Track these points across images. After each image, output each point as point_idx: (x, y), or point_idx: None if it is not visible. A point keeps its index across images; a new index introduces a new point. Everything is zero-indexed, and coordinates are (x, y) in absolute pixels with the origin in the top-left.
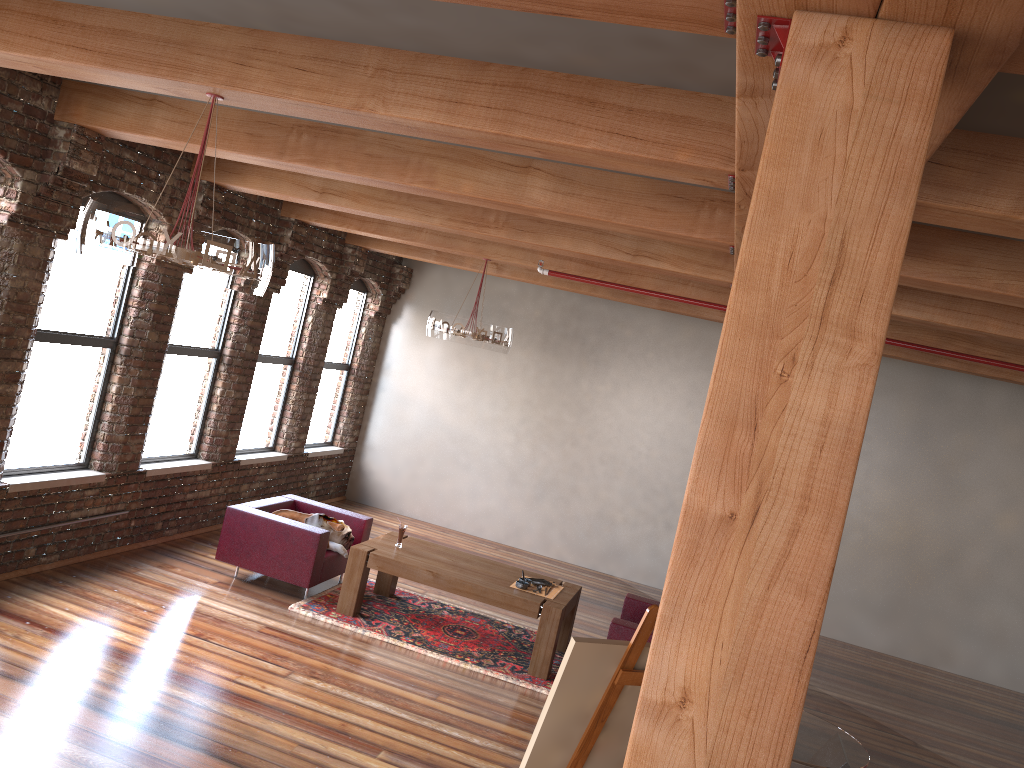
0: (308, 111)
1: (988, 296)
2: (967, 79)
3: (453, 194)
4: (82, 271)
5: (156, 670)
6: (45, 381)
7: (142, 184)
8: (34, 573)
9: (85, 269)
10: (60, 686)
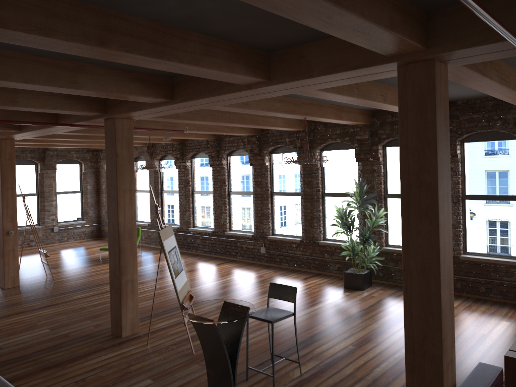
0: (287, 116)
1: (201, 73)
2: (108, 117)
3: (358, 104)
4: (487, 168)
5: (402, 316)
6: (480, 216)
7: (490, 124)
8: (484, 299)
9: (489, 167)
10: (376, 306)
